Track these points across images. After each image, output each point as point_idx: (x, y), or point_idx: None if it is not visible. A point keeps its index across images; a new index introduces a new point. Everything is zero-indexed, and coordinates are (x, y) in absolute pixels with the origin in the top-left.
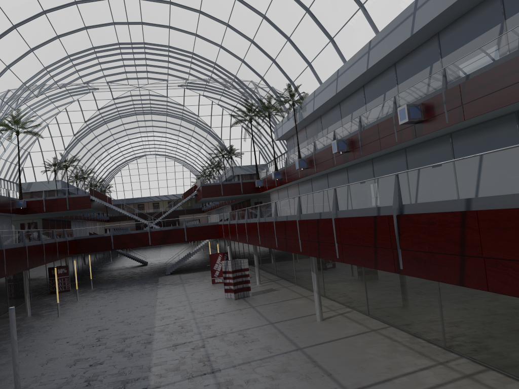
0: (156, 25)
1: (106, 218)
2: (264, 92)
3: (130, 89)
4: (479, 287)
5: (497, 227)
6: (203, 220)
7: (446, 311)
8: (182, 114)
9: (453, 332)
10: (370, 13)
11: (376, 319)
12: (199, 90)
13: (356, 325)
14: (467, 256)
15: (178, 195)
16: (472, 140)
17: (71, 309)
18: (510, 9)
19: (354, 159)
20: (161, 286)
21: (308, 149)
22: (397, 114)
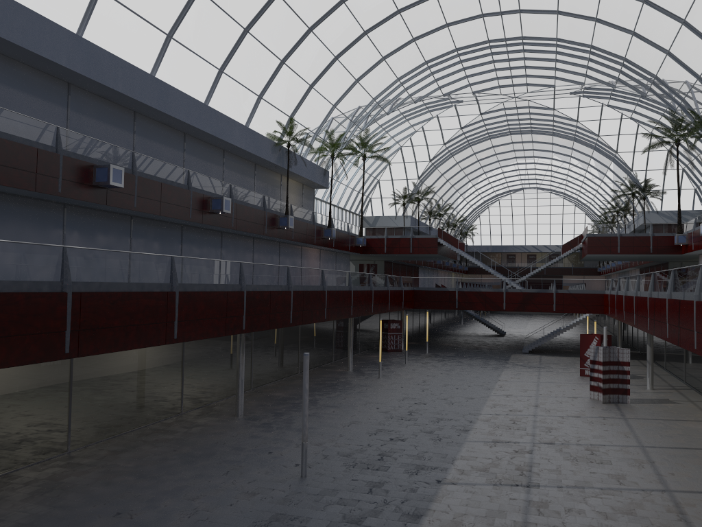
0: (539, 12)
1: (464, 268)
2: (700, 100)
3: (503, 100)
4: None
5: None
6: (582, 285)
7: None
8: (574, 133)
9: None
10: None
11: None
12: (602, 98)
13: None
14: None
15: None
16: None
17: (395, 372)
18: None
19: None
20: (509, 366)
21: None
22: None
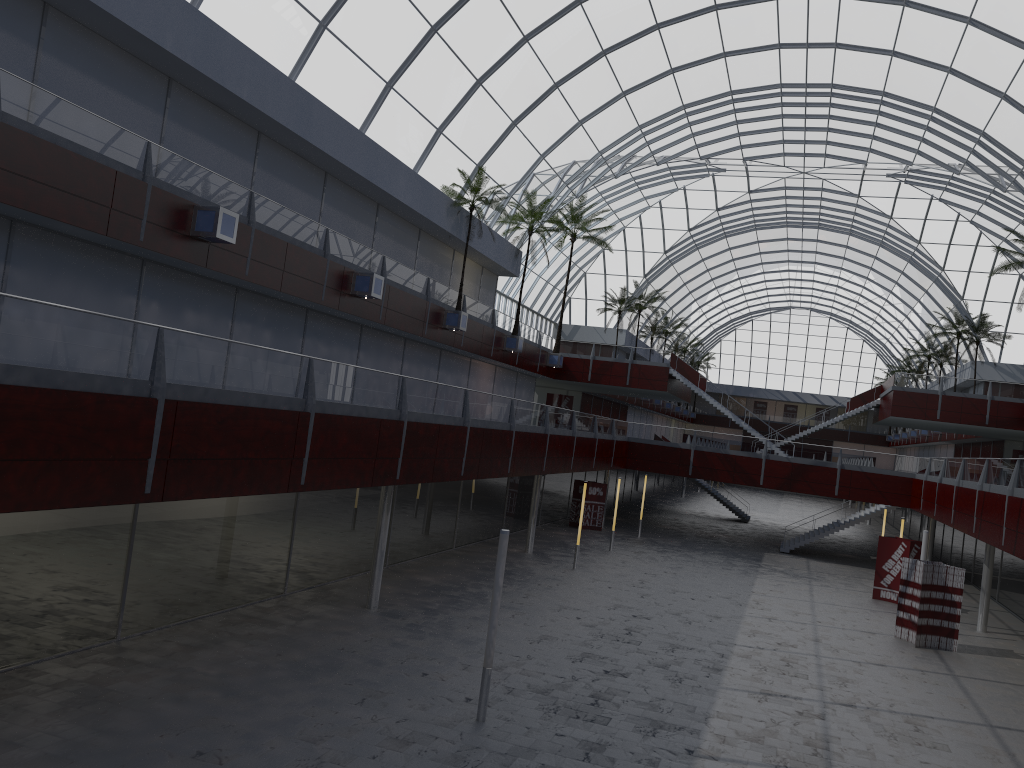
0: (865, 49)
1: (691, 414)
2: None
3: (785, 175)
4: None
5: None
6: (882, 461)
7: None
8: (883, 235)
9: None
10: None
11: None
12: (933, 188)
13: None
14: None
15: (839, 400)
16: None
17: (595, 562)
18: None
19: None
20: (764, 572)
21: None
22: None
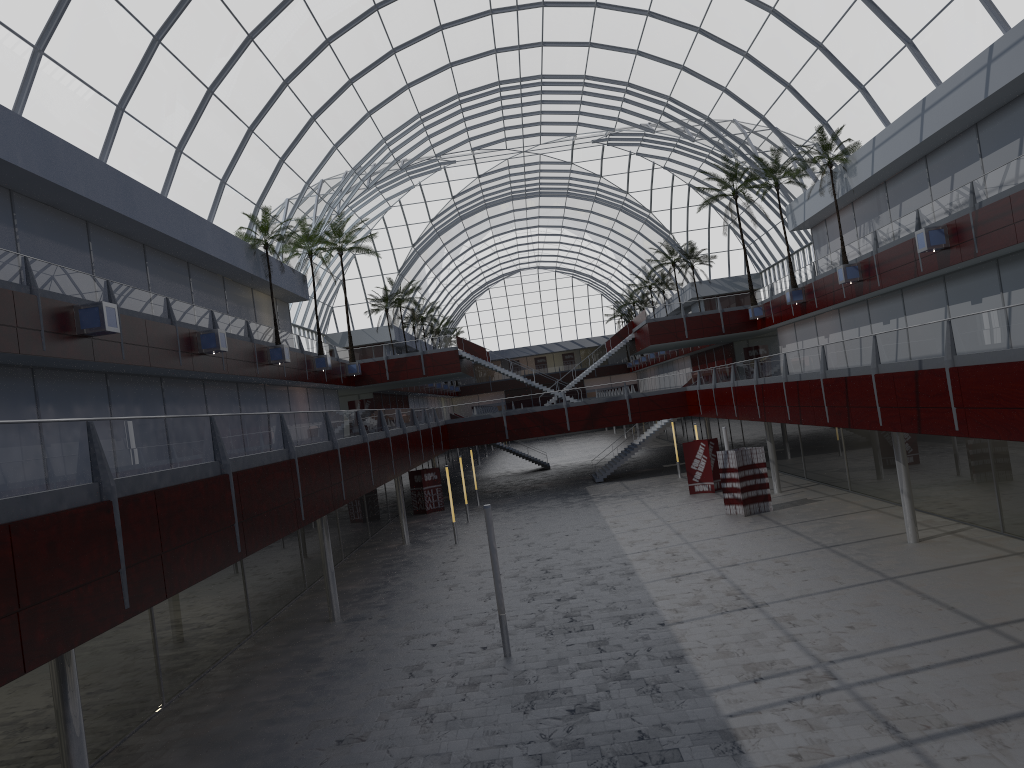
0: (567, 44)
1: (455, 388)
2: (765, 143)
3: (508, 156)
4: None
5: None
6: (658, 384)
7: None
8: (595, 192)
9: None
10: None
11: (1018, 539)
12: (631, 145)
13: (982, 548)
14: None
15: (580, 342)
16: None
17: (467, 534)
18: None
19: (961, 262)
20: (599, 500)
21: (862, 245)
22: None
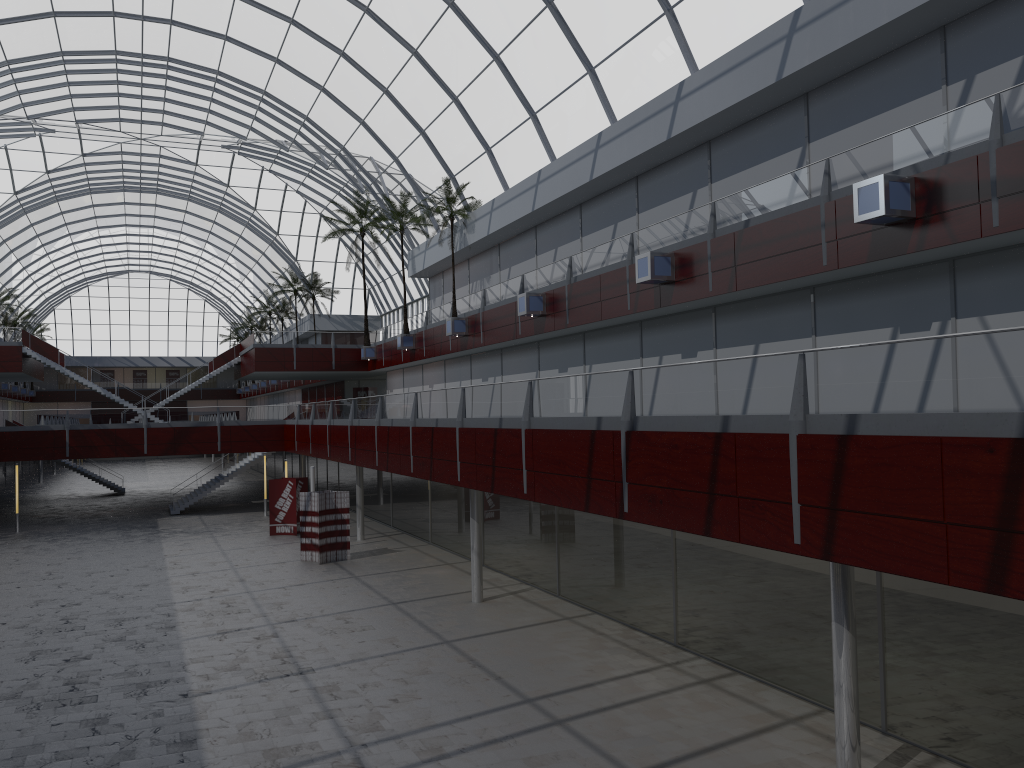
0: (200, 30)
1: (30, 392)
2: (396, 186)
3: (122, 140)
4: (729, 538)
5: (758, 457)
6: (256, 413)
7: (682, 587)
8: (221, 202)
9: (691, 619)
10: (604, 85)
11: (571, 603)
12: (264, 160)
13: (538, 611)
14: (717, 494)
15: (189, 360)
16: (746, 321)
17: None
18: (816, 129)
19: (554, 330)
20: (167, 535)
21: (472, 301)
22: (634, 264)
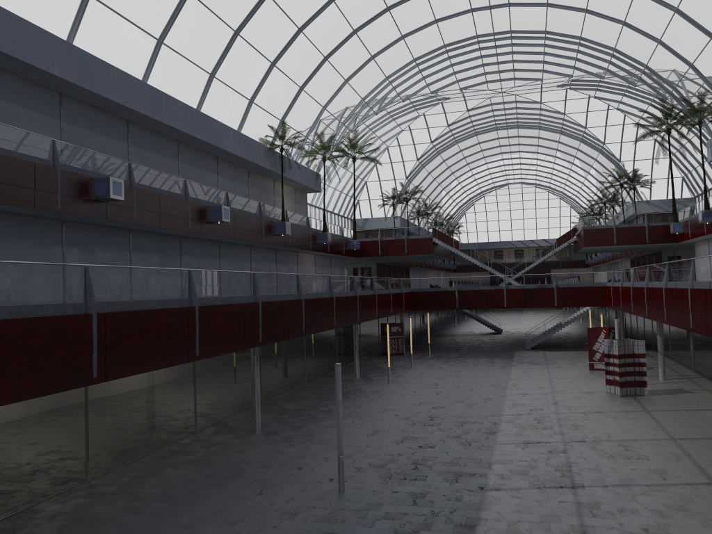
0: (529, 5)
1: (453, 266)
2: (693, 88)
3: (490, 95)
4: None
5: None
6: (582, 278)
7: None
8: (561, 126)
9: None
10: None
11: None
12: (589, 90)
13: None
14: None
15: (550, 241)
16: None
17: (403, 376)
18: None
19: None
20: (516, 364)
21: None
22: None
